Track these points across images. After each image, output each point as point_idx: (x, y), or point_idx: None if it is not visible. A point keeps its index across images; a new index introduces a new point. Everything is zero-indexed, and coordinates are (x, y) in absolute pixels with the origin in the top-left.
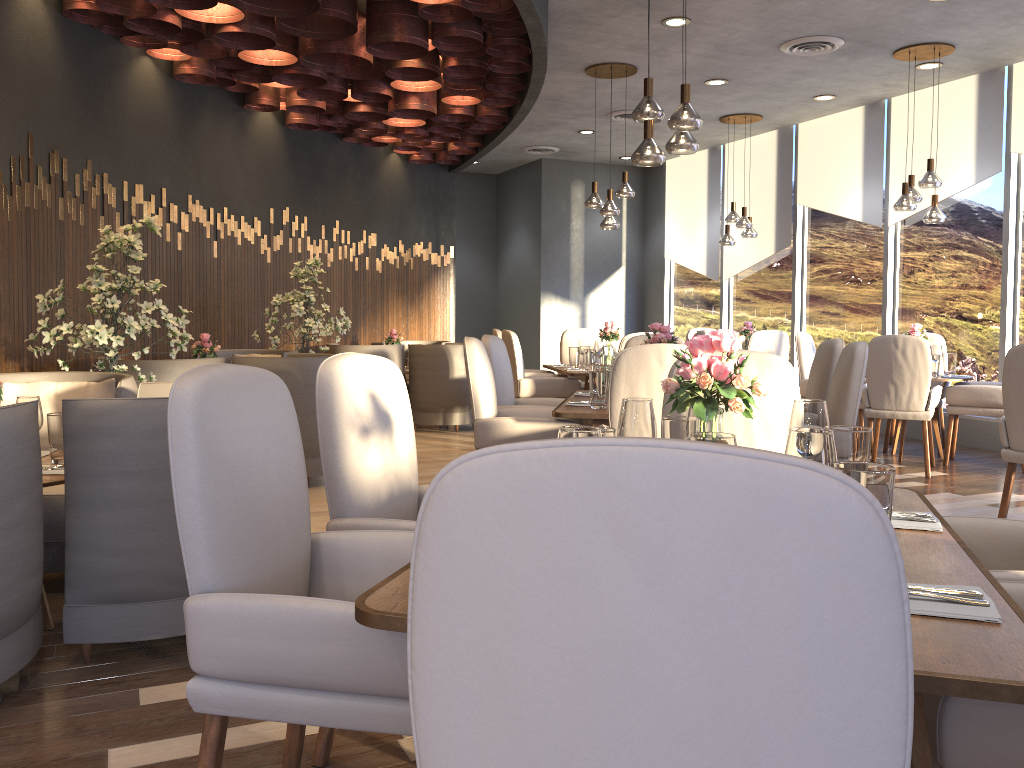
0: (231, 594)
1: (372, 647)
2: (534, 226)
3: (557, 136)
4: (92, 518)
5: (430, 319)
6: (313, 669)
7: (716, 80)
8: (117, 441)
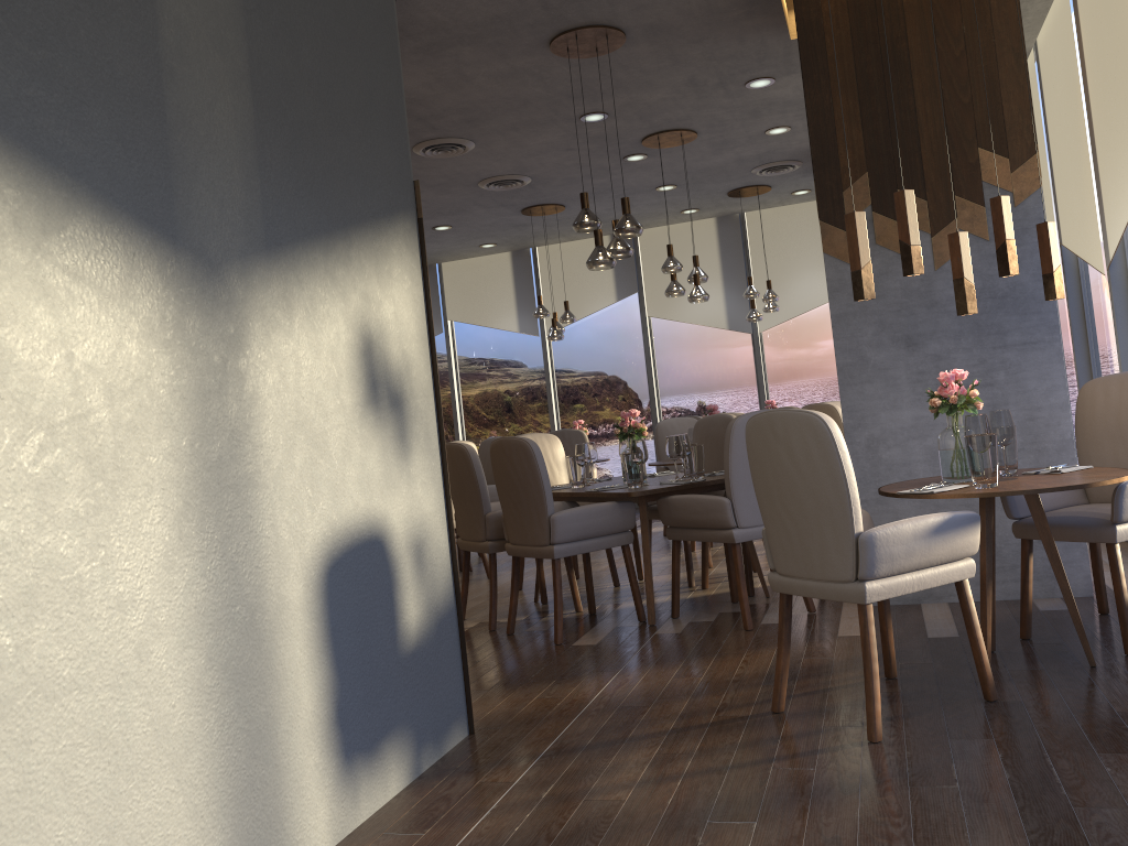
0: (567, 509)
1: (615, 514)
2: None
3: None
4: None
5: None
6: (598, 527)
7: None
8: None
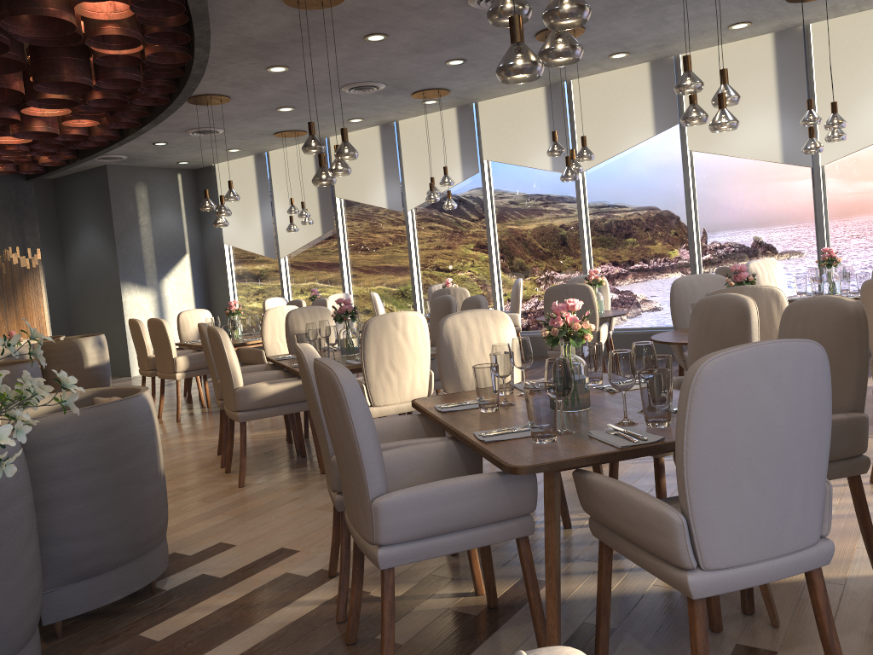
0: (404, 489)
1: (495, 494)
2: (105, 224)
3: (132, 147)
4: (62, 513)
5: (27, 318)
6: (462, 517)
7: (286, 108)
8: (75, 445)
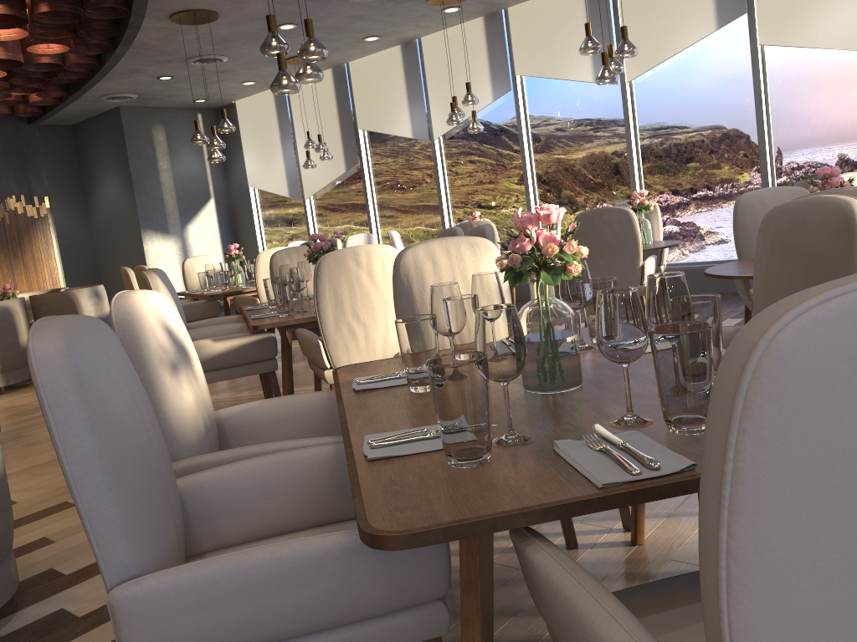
0: (172, 569)
1: (358, 573)
2: (123, 170)
3: (136, 83)
4: None
5: (37, 270)
6: (293, 618)
7: (287, 25)
8: None
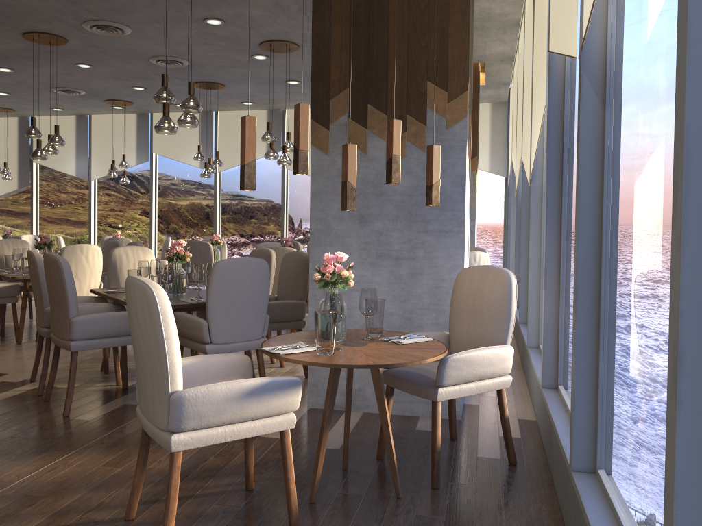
0: (88, 315)
1: None
2: None
3: None
4: None
5: None
6: (114, 330)
7: (4, 93)
8: None
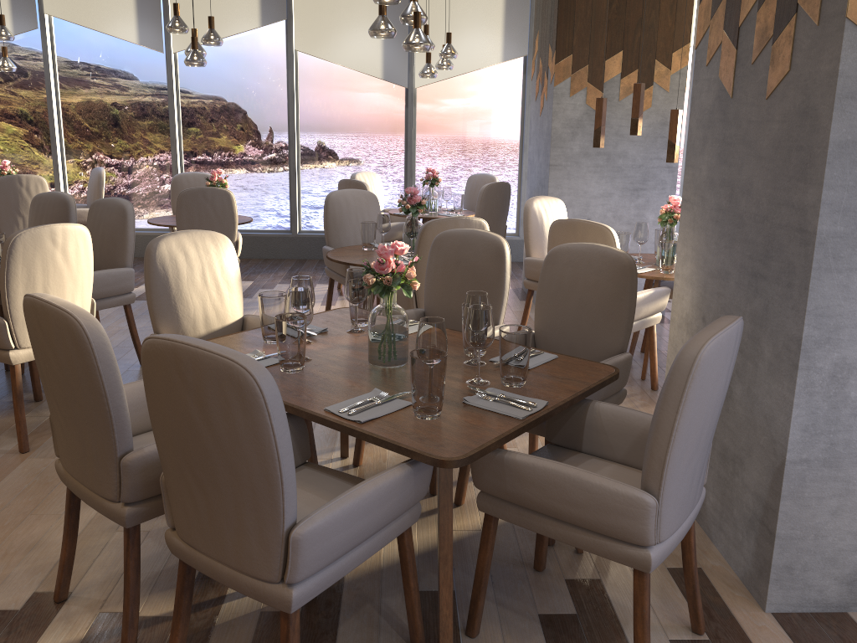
0: (325, 508)
1: (406, 489)
2: None
3: None
4: None
5: None
6: (377, 524)
7: None
8: None
